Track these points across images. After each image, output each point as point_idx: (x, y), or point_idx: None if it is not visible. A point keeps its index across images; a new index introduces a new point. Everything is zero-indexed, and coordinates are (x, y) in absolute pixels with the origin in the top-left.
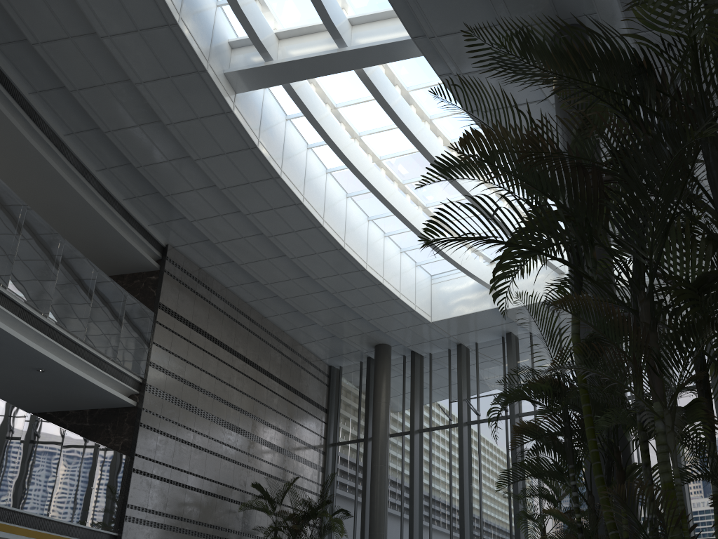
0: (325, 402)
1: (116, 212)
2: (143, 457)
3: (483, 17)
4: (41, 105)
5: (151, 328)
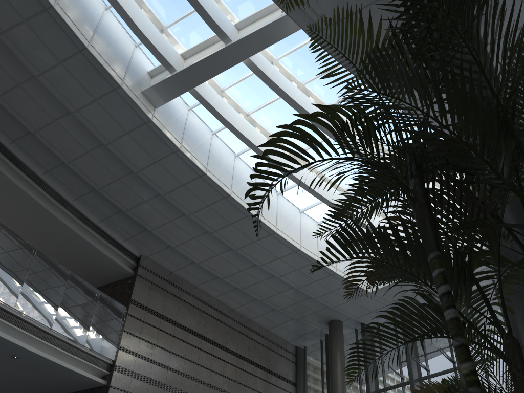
0: (294, 377)
1: (93, 231)
2: None
3: None
4: (20, 152)
5: (123, 319)
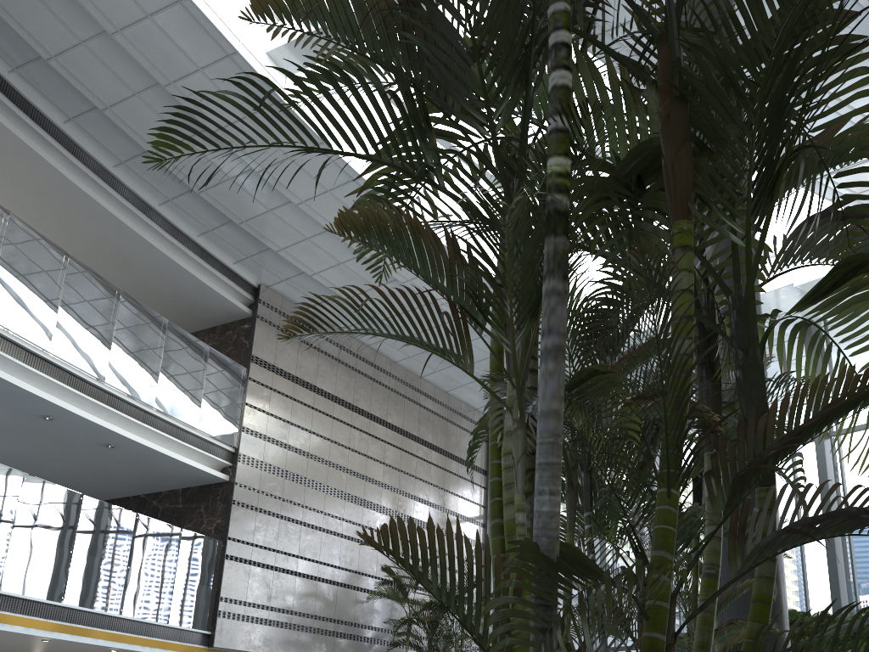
0: (483, 462)
1: (190, 252)
2: (238, 541)
3: None
4: (80, 134)
5: (243, 387)
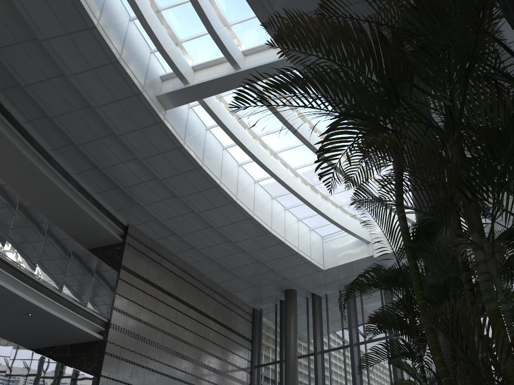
0: (250, 335)
1: (90, 202)
2: (107, 378)
3: None
4: (33, 130)
5: (115, 283)
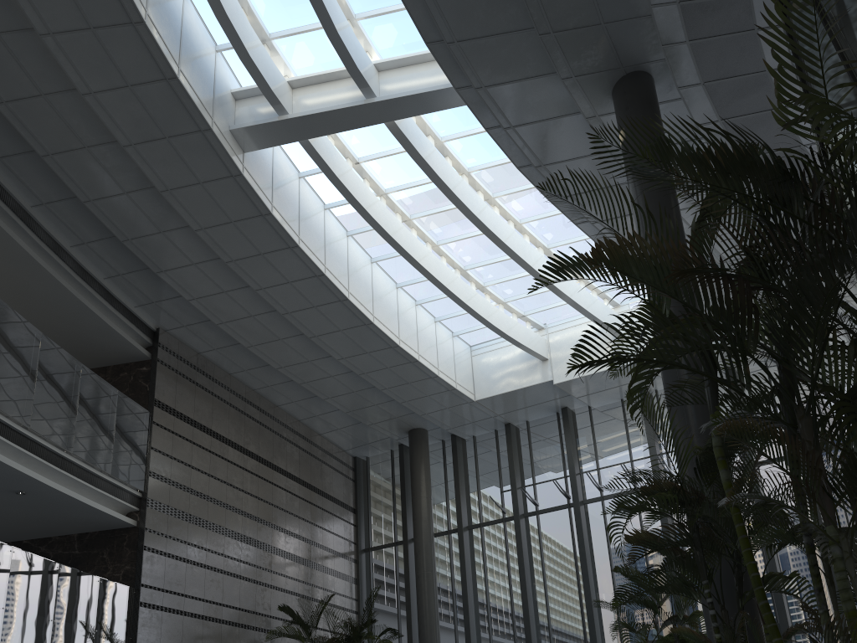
0: (353, 500)
1: (97, 294)
2: (150, 587)
3: (536, 64)
4: (3, 173)
5: (148, 431)
